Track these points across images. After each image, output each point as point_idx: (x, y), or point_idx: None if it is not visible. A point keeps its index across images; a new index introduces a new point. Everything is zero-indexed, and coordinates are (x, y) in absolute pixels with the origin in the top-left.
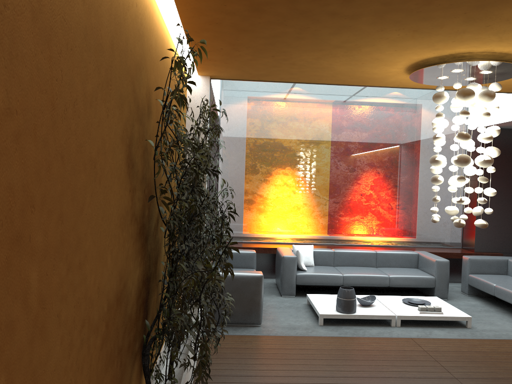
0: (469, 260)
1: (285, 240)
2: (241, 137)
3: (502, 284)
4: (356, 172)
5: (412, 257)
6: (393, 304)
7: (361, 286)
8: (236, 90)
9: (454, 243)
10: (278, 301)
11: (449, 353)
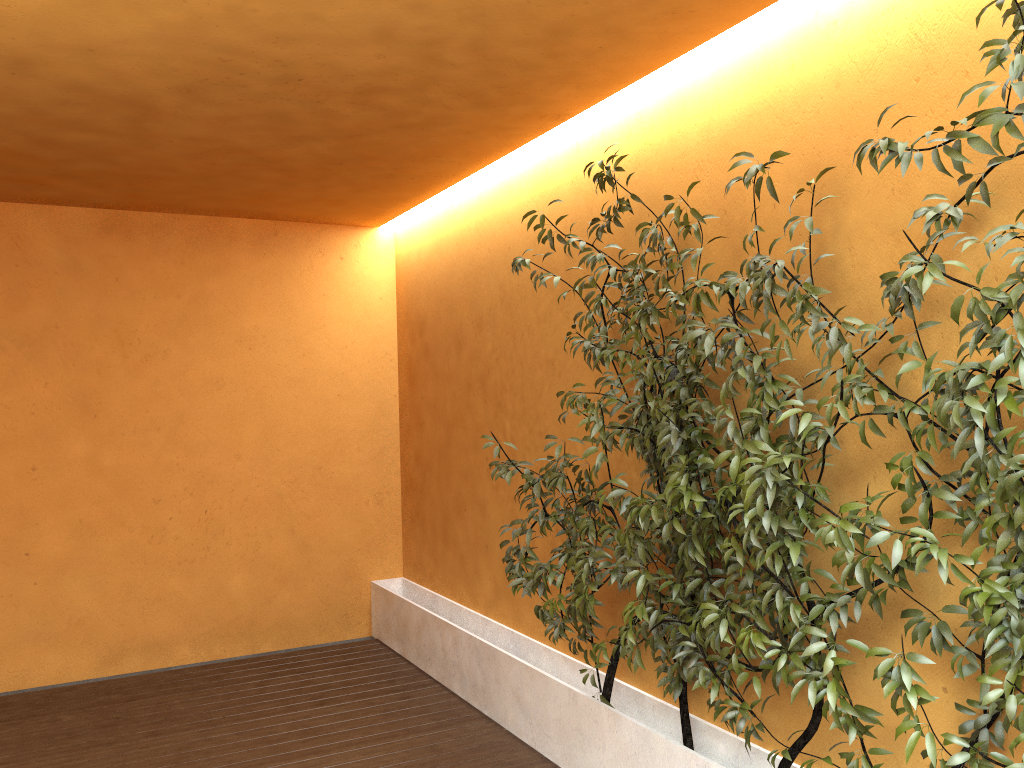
0: None
1: None
2: None
3: None
4: None
5: None
6: None
7: None
8: None
9: None
10: None
11: None
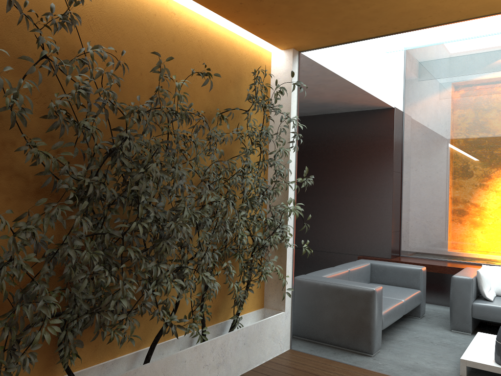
0: None
1: (494, 262)
2: (430, 130)
3: None
4: None
5: None
6: None
7: None
8: (423, 75)
9: None
10: (437, 335)
11: None
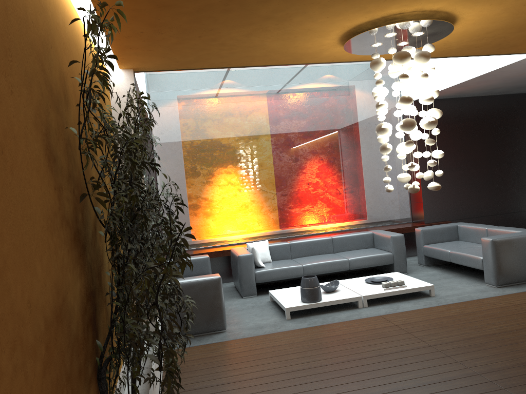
0: (422, 232)
1: (238, 241)
2: (176, 138)
3: (456, 249)
4: (300, 160)
5: (367, 237)
6: (357, 285)
7: (322, 275)
8: (164, 89)
9: (404, 218)
10: (240, 303)
11: (419, 323)
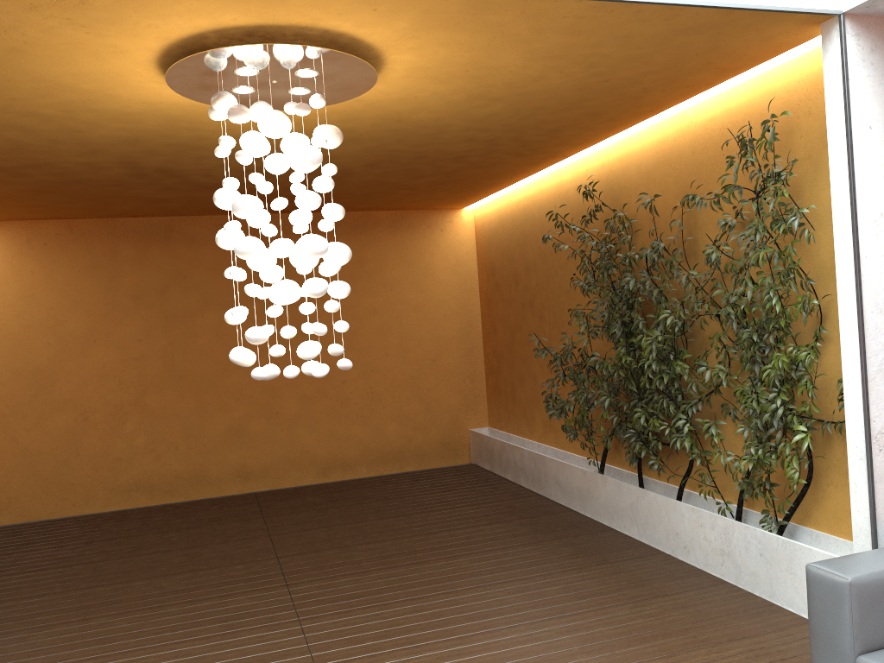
0: None
1: None
2: None
3: None
4: None
5: None
6: None
7: None
8: None
9: None
10: None
11: None
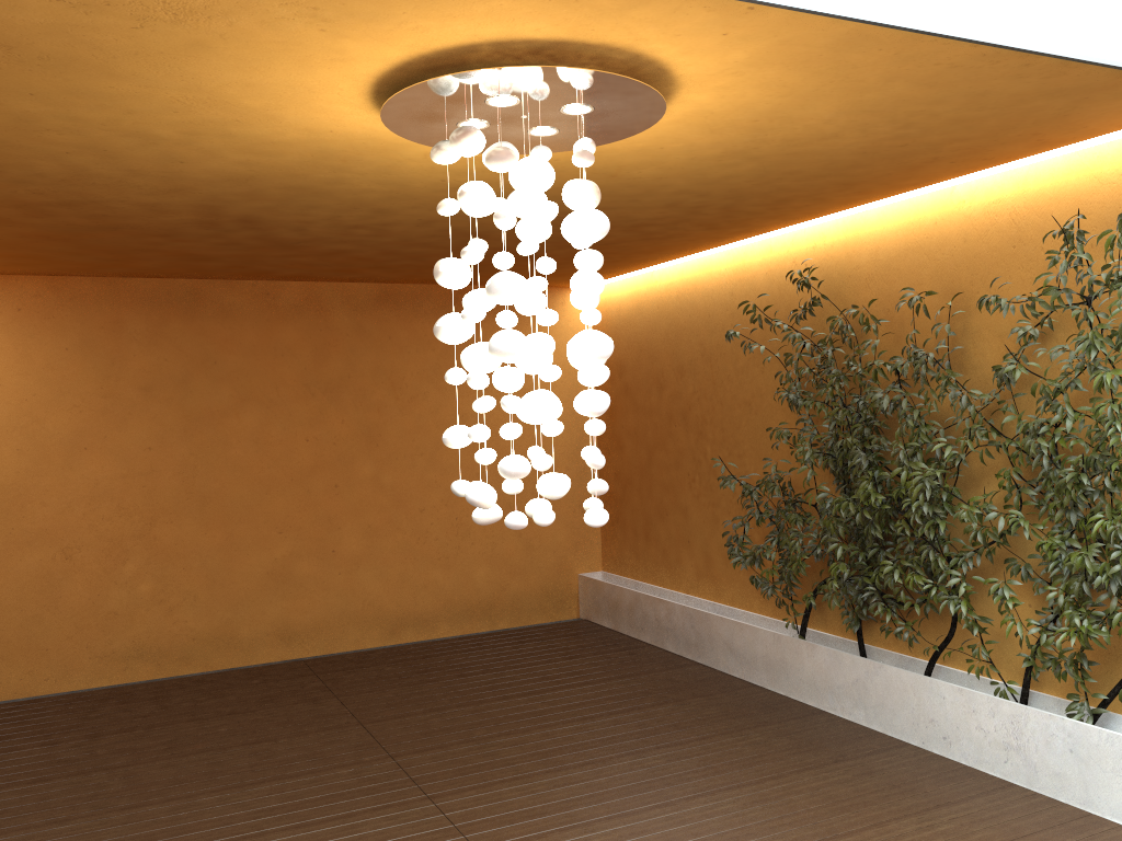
0: None
1: None
2: None
3: None
4: None
5: None
6: None
7: None
8: None
9: None
10: None
11: None
